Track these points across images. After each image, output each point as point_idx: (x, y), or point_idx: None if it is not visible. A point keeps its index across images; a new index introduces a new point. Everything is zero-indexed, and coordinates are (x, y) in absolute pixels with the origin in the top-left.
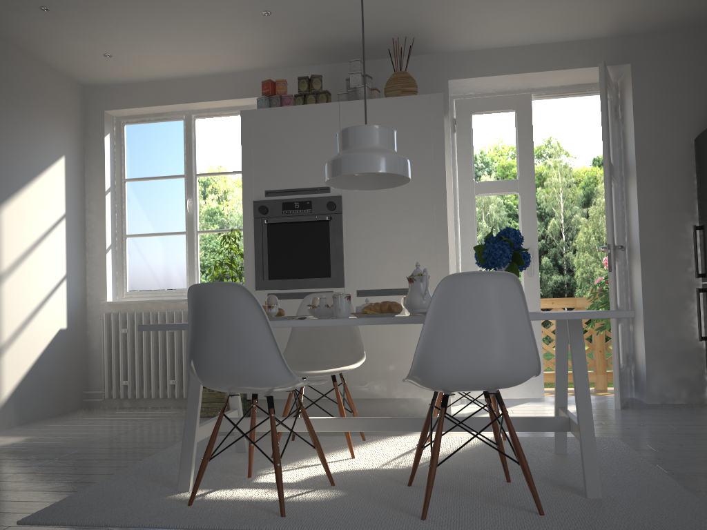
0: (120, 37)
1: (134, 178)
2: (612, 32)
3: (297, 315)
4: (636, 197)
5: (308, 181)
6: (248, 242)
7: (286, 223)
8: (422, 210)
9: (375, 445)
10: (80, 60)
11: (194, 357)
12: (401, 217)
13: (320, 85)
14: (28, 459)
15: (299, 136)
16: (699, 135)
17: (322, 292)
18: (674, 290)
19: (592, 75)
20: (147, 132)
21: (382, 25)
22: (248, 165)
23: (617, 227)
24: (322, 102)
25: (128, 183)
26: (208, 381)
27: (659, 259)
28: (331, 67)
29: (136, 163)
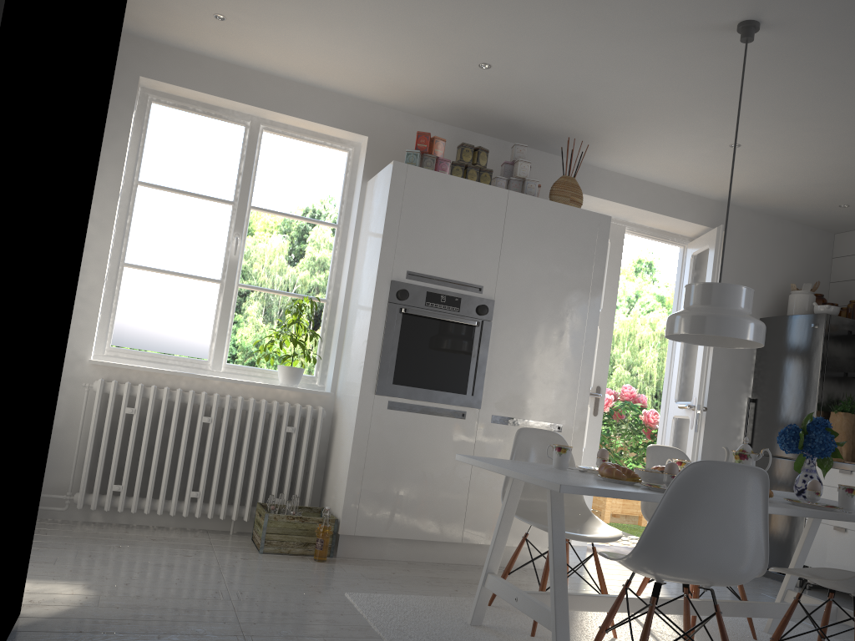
0: (275, 10)
1: (155, 184)
2: (722, 197)
3: (514, 453)
4: (709, 359)
5: (459, 273)
6: (376, 331)
7: (425, 317)
8: (572, 338)
9: (591, 616)
10: (169, 5)
11: (658, 539)
12: (551, 341)
13: (486, 162)
14: (199, 634)
15: (459, 216)
16: (772, 318)
17: (454, 410)
18: (724, 455)
19: (686, 229)
20: (185, 125)
21: (568, 121)
22: (391, 232)
23: (680, 383)
24: (485, 182)
25: (141, 188)
26: (673, 570)
27: (718, 424)
28: (460, 133)
29: (159, 164)
